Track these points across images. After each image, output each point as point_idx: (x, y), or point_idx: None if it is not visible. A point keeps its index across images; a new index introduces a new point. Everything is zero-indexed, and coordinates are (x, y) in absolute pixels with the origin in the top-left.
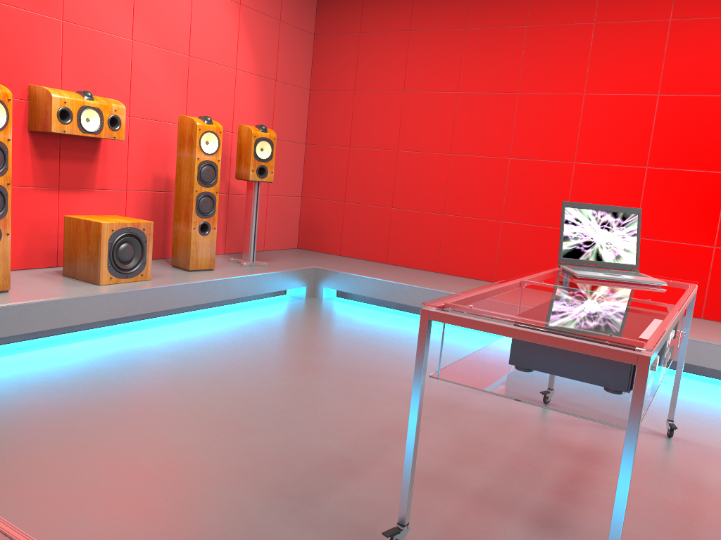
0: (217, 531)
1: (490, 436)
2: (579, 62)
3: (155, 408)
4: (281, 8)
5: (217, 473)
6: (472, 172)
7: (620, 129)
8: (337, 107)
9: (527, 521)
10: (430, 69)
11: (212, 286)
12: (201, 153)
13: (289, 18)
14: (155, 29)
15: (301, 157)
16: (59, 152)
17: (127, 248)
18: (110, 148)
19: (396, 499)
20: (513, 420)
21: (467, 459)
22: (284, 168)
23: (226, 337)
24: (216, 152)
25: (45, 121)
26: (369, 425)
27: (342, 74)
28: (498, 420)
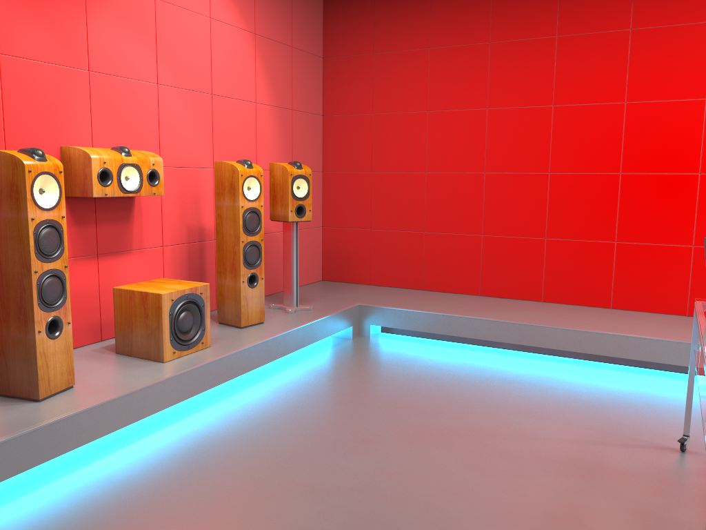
0: None
1: (662, 507)
2: (617, 71)
3: (292, 521)
4: (292, 34)
5: None
6: (510, 190)
7: (668, 136)
8: (354, 131)
9: None
10: (454, 87)
11: (273, 344)
12: (244, 200)
13: (300, 43)
14: (178, 69)
15: (319, 186)
16: (95, 215)
17: (187, 317)
18: (144, 203)
19: None
20: (668, 479)
21: None
22: None
23: (305, 404)
24: (258, 197)
25: (84, 185)
26: (530, 510)
27: (357, 97)
28: (653, 482)
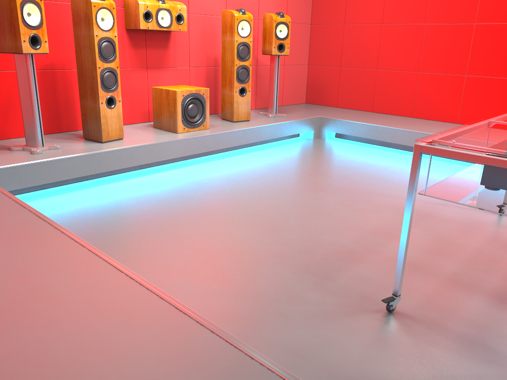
0: (268, 293)
1: (457, 237)
2: None
3: (220, 214)
4: None
5: (264, 257)
6: (443, 37)
7: None
8: None
9: (488, 297)
10: None
11: (250, 132)
12: (238, 37)
13: None
14: None
15: (307, 35)
16: (145, 43)
17: (193, 107)
18: (177, 37)
19: (389, 278)
20: (475, 226)
21: (440, 253)
22: (295, 44)
23: (261, 167)
24: (249, 35)
25: (135, 21)
26: (365, 227)
27: None
28: (462, 226)
